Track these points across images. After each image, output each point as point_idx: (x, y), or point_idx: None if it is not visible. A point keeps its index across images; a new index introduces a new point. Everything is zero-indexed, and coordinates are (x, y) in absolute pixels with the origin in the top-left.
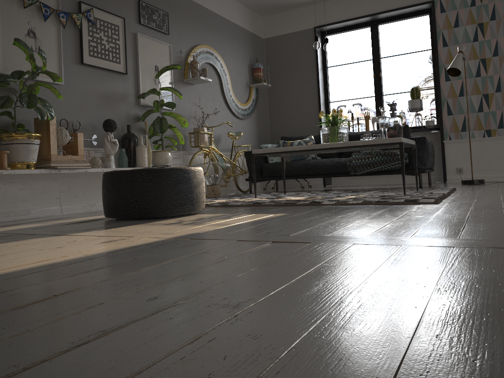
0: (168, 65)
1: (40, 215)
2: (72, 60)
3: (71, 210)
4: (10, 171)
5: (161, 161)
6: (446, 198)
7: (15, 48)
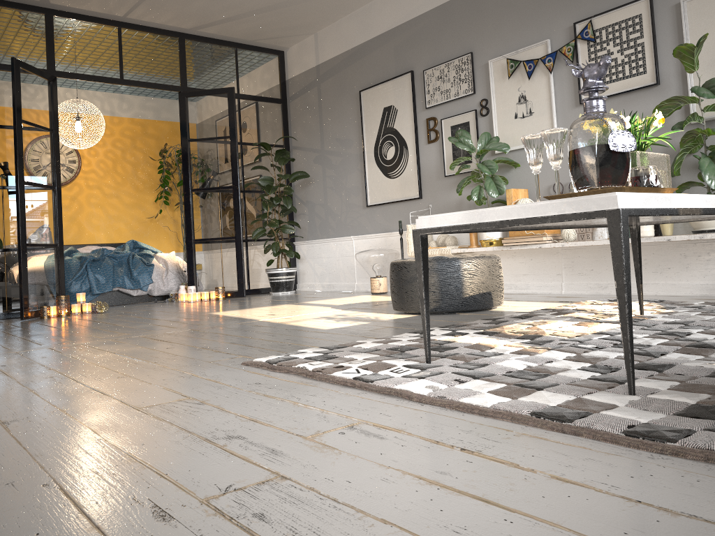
0: (702, 40)
1: (537, 292)
2: (570, 104)
3: (573, 290)
4: (469, 249)
5: (690, 224)
6: (324, 382)
7: (508, 123)
